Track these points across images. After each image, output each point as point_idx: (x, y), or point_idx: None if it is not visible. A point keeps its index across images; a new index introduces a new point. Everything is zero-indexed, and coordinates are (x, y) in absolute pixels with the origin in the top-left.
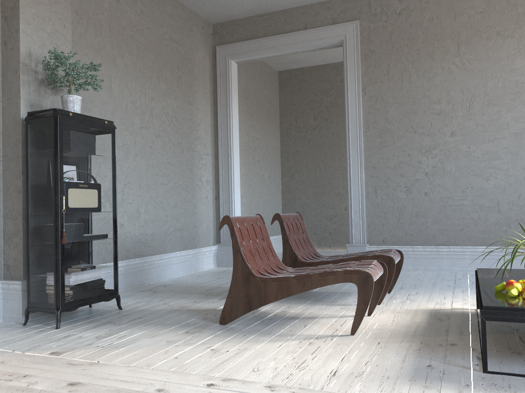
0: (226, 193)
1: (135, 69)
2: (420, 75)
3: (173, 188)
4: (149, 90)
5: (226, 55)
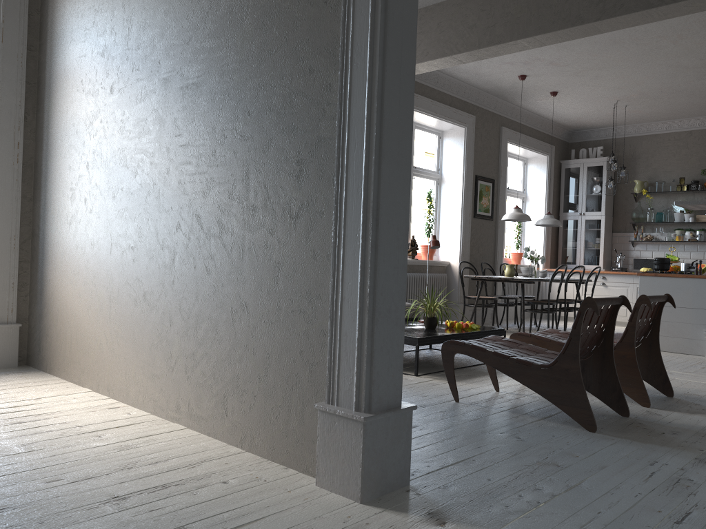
0: None
1: None
2: None
3: None
4: None
5: None
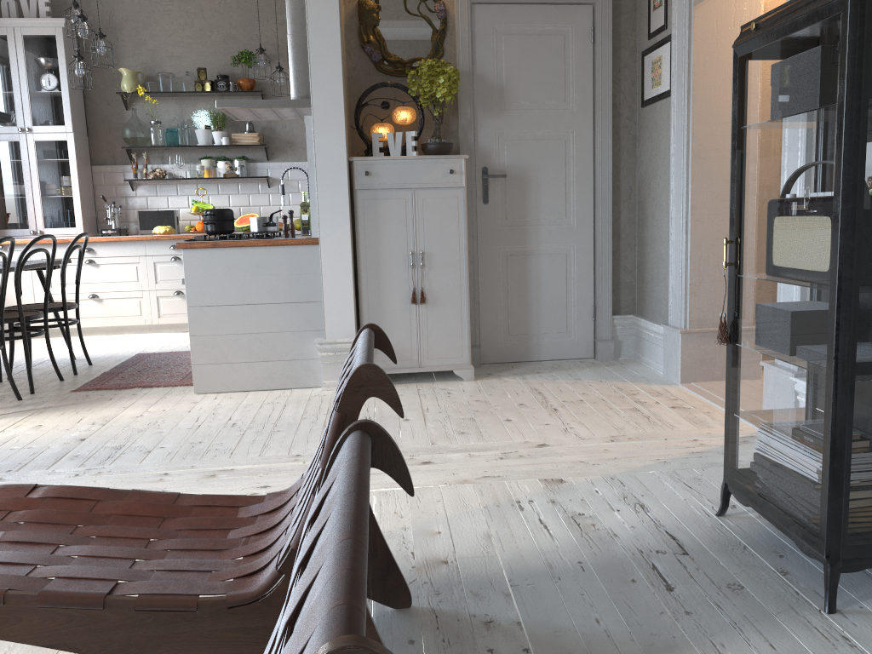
0: None
1: None
2: None
3: None
4: None
5: None
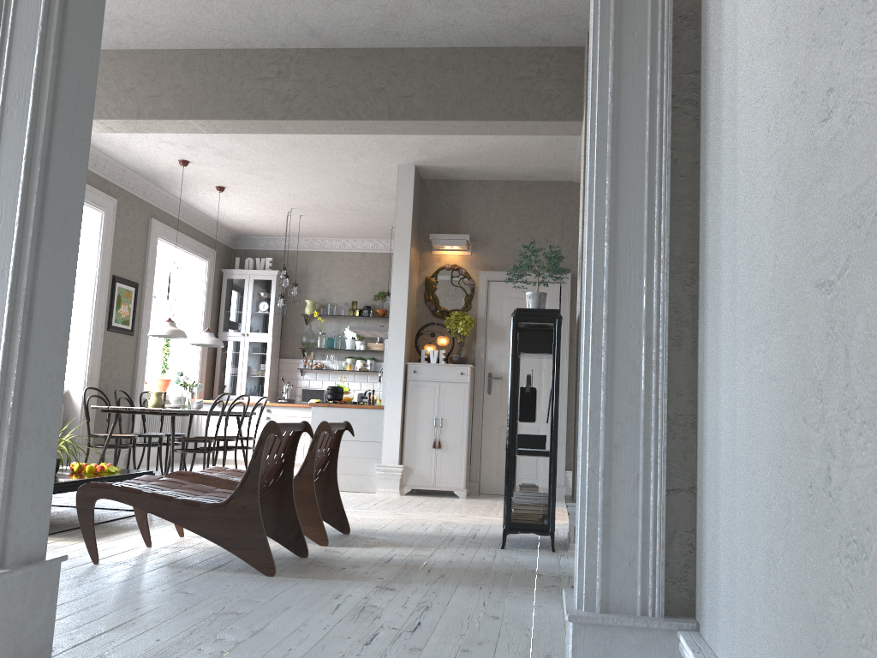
0: None
1: None
2: None
3: None
4: None
5: None
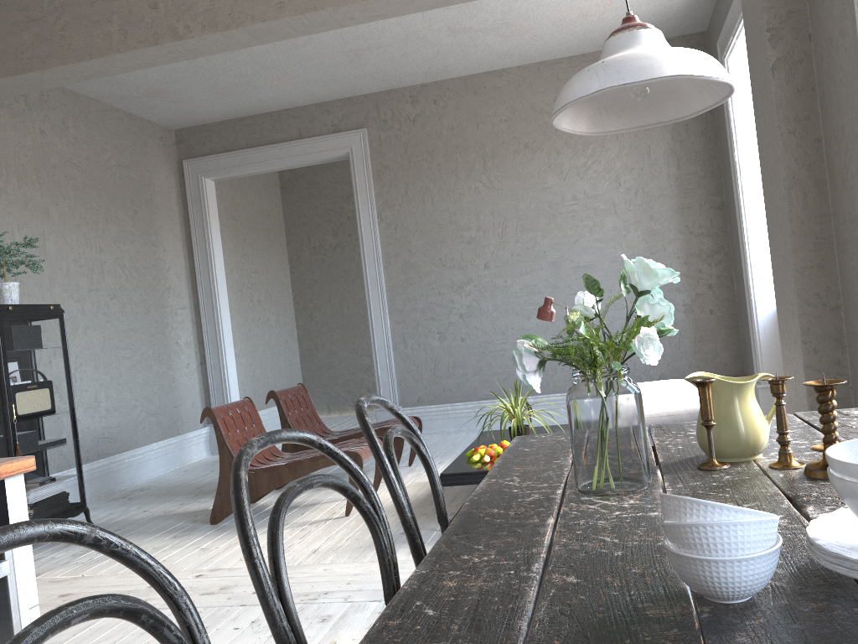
0: (215, 356)
1: (75, 216)
2: (444, 196)
3: (141, 360)
4: (96, 239)
5: (197, 171)
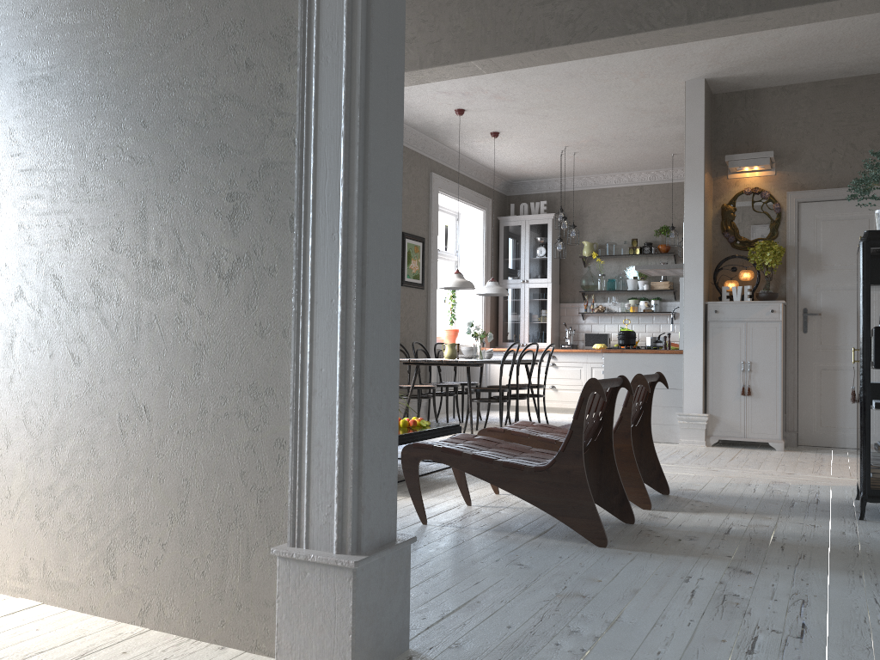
0: None
1: None
2: None
3: None
4: None
5: None
